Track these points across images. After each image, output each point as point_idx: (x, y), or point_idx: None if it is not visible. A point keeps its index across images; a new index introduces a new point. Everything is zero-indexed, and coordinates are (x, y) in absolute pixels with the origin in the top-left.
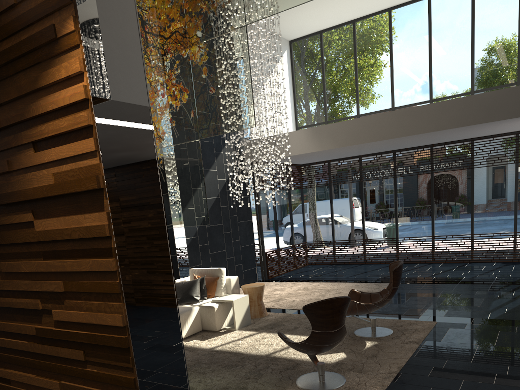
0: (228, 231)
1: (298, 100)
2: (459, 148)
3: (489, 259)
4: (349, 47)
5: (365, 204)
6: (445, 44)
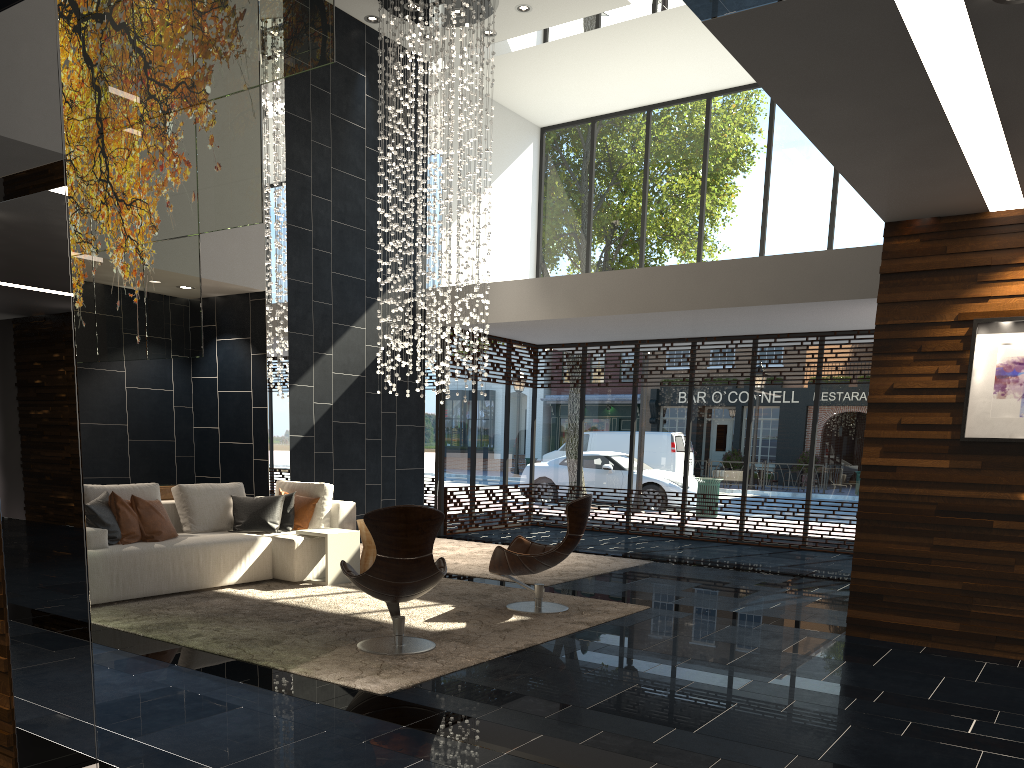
0: (375, 437)
1: (545, 232)
2: (799, 346)
3: (831, 547)
4: (637, 152)
5: (638, 428)
6: (792, 167)
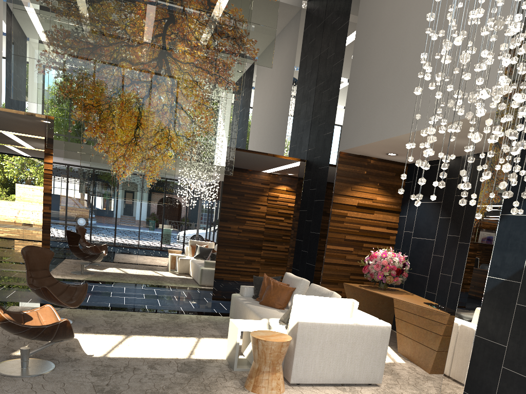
0: None
1: None
2: None
3: None
4: None
5: None
6: None
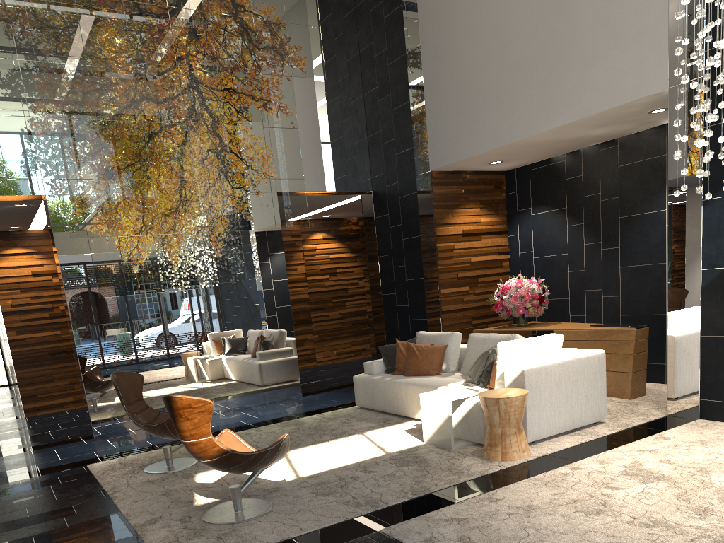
0: None
1: None
2: None
3: None
4: None
5: None
6: None
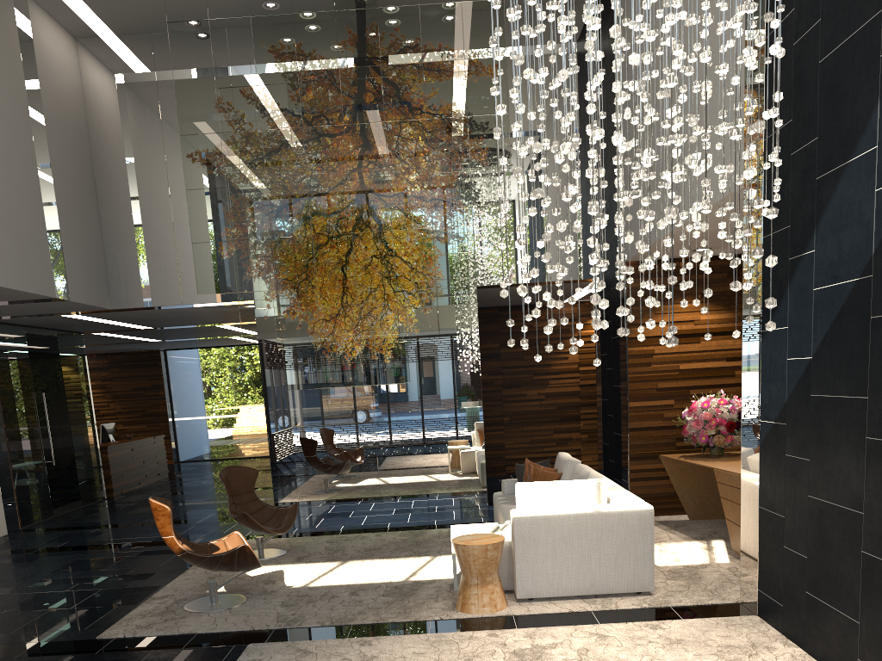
0: None
1: None
2: None
3: None
4: None
5: None
6: None
